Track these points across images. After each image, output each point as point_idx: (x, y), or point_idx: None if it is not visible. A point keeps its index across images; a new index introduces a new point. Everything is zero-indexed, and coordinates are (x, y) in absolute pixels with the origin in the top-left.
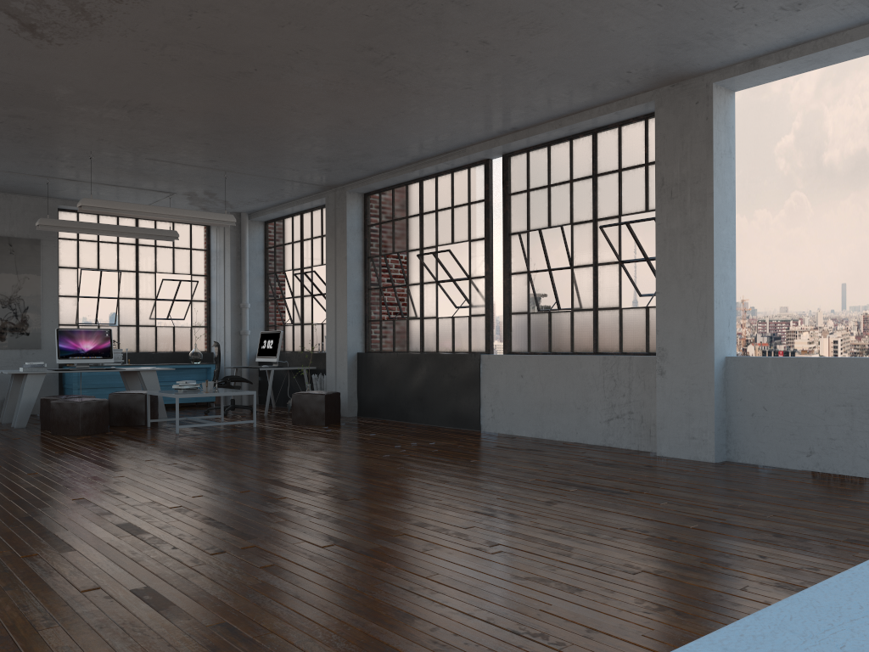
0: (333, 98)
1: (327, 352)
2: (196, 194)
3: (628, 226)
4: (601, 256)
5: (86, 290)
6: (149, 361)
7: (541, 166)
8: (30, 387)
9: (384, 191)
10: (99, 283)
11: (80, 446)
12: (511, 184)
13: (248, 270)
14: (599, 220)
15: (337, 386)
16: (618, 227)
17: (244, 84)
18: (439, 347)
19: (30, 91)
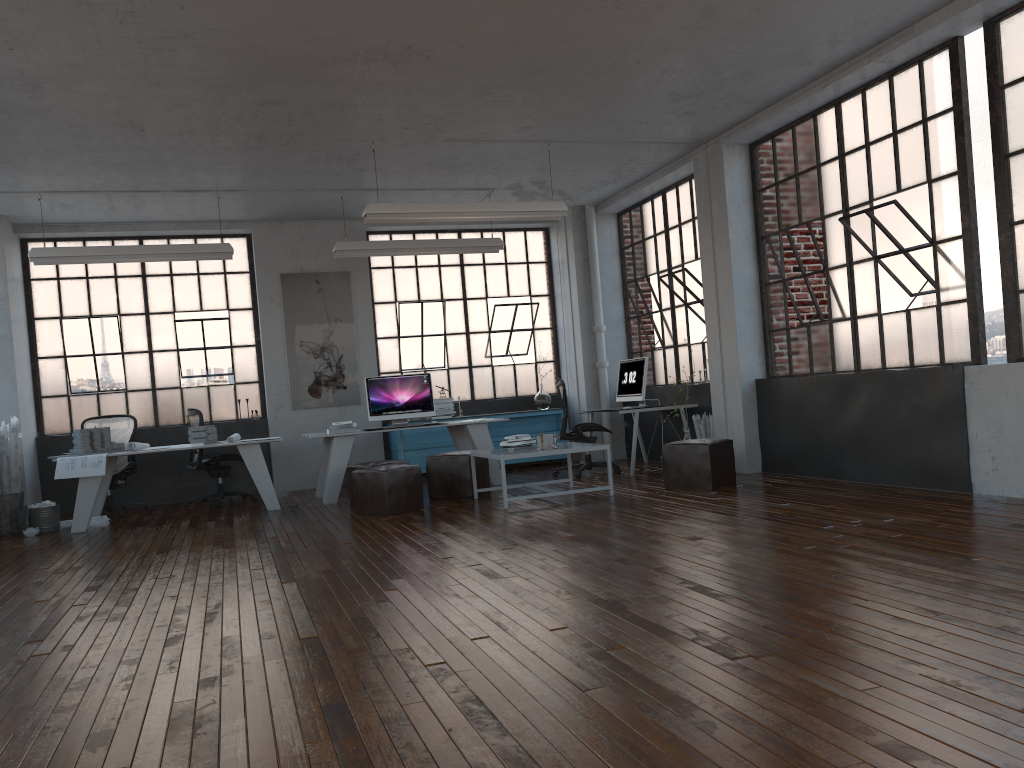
0: None
1: (712, 382)
2: (521, 187)
3: None
4: None
5: (406, 328)
6: (487, 410)
7: None
8: (338, 453)
9: (780, 134)
10: (421, 318)
11: (375, 533)
12: (1003, 69)
13: (599, 281)
14: None
15: (728, 430)
16: None
17: None
18: (886, 361)
19: (263, 56)
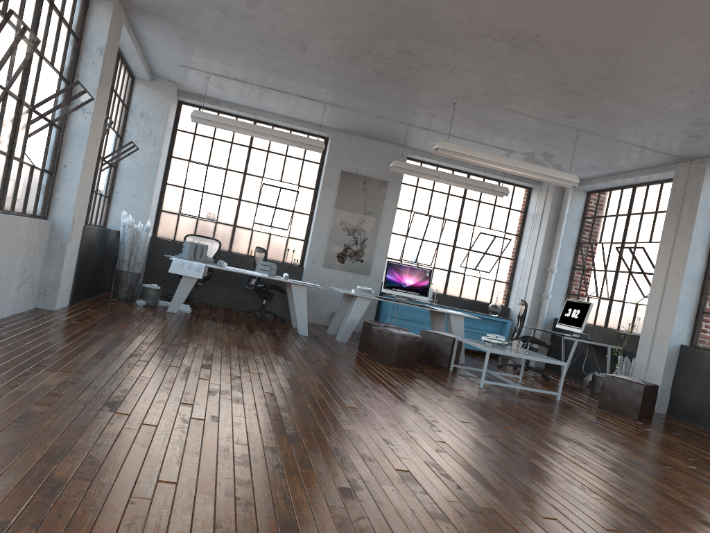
0: None
1: (642, 336)
2: (533, 155)
3: None
4: None
5: (413, 232)
6: (452, 304)
7: None
8: (357, 308)
9: None
10: (426, 227)
11: (393, 380)
12: None
13: (562, 236)
14: None
15: (647, 375)
16: None
17: (673, 3)
18: None
19: (425, 18)
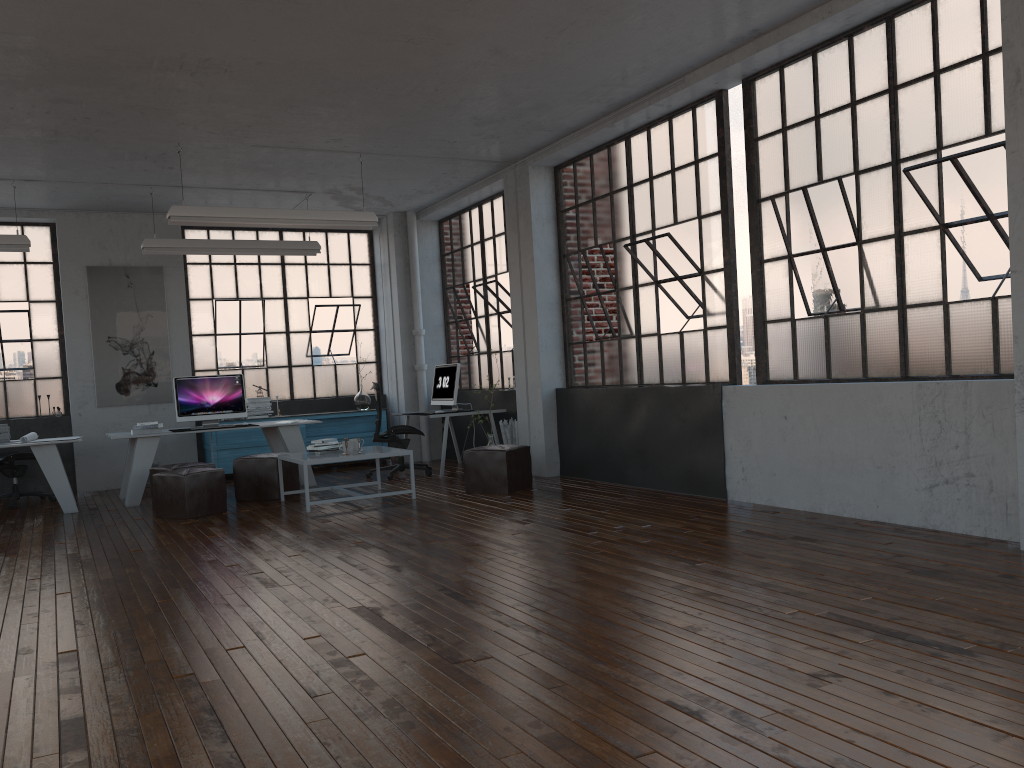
0: (460, 13)
1: (517, 390)
2: (339, 191)
3: (955, 162)
4: (908, 220)
5: (224, 326)
6: (306, 410)
7: (802, 88)
8: (142, 454)
9: (580, 160)
10: (239, 316)
11: (169, 539)
12: (757, 123)
13: (419, 286)
14: (903, 161)
15: (531, 436)
16: (936, 166)
17: (323, 4)
18: (663, 377)
19: (49, 58)
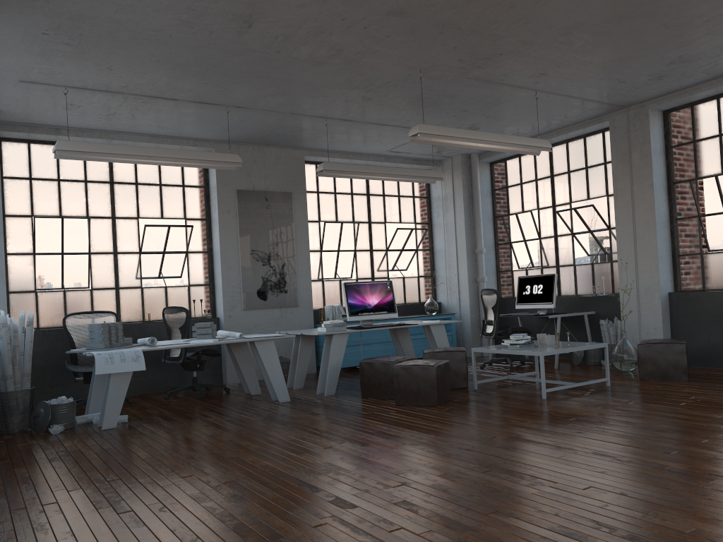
0: None
1: (622, 294)
2: None
3: None
4: None
5: (327, 244)
6: None
7: None
8: (336, 349)
9: (701, 103)
10: (340, 236)
11: (490, 426)
12: None
13: (481, 213)
14: None
15: (642, 332)
16: None
17: None
18: None
19: None
